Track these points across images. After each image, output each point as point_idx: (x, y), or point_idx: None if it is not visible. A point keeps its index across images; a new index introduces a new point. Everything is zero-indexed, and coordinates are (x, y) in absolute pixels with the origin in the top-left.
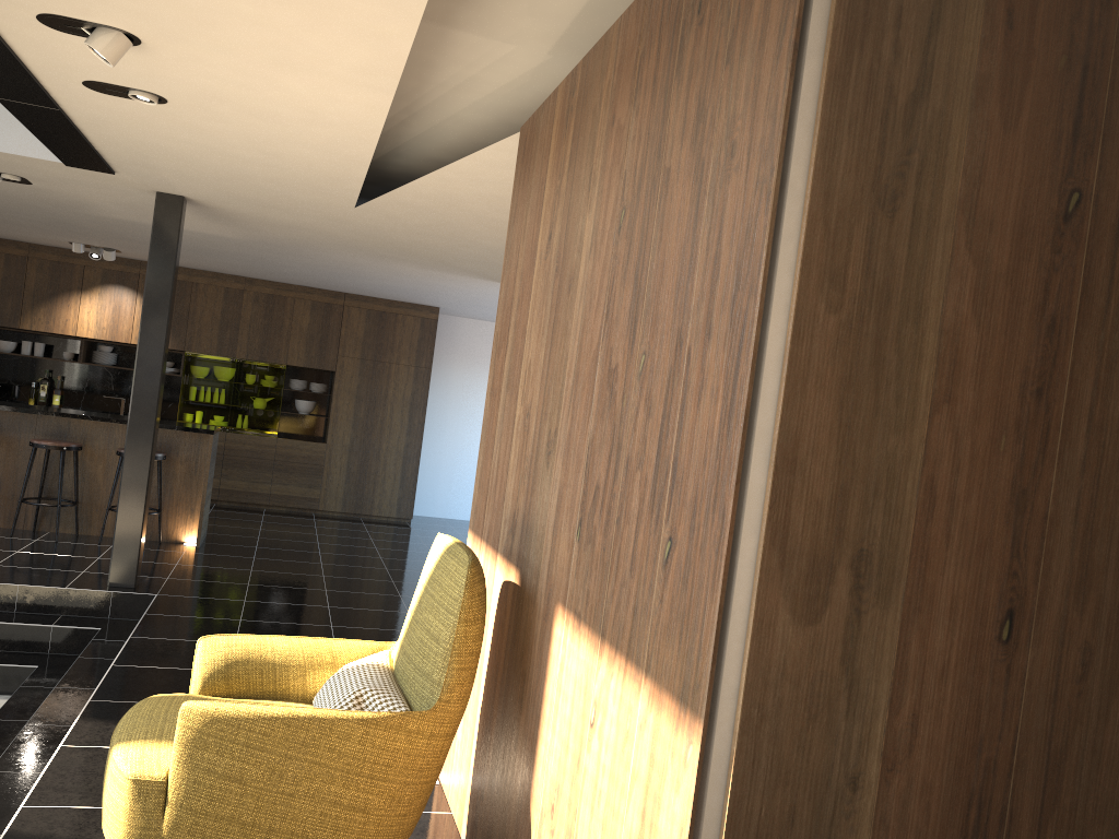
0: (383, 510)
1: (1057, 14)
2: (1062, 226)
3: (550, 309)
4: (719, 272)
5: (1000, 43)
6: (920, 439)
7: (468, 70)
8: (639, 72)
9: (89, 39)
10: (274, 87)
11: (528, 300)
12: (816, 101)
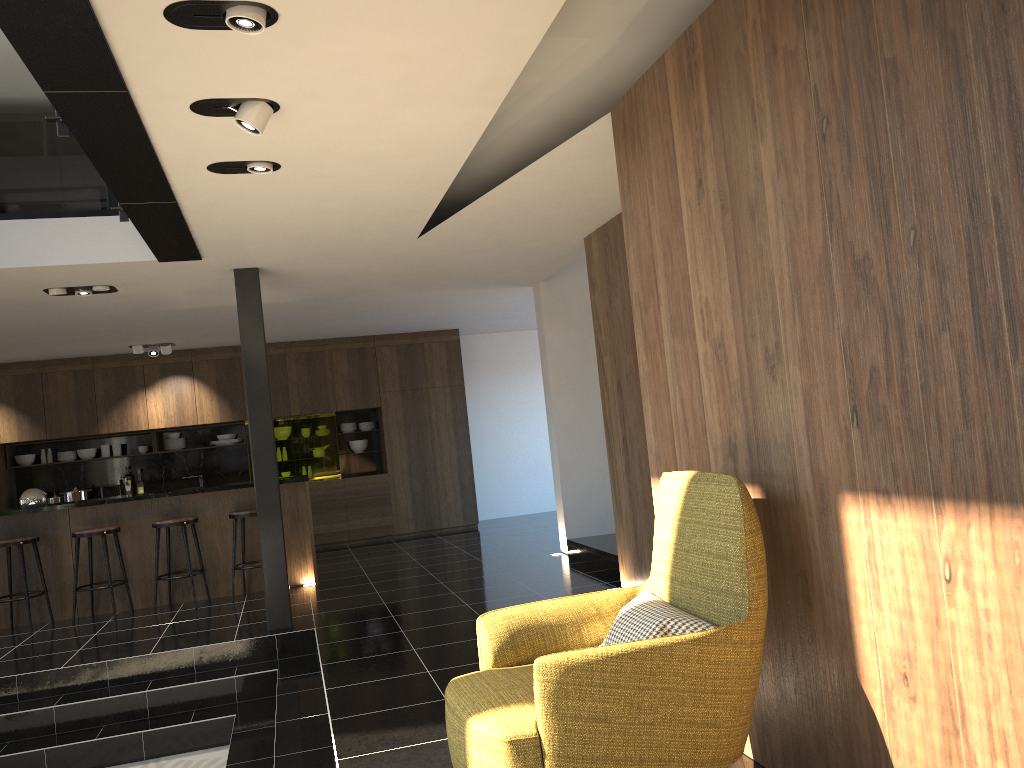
0: (451, 522)
1: None
2: None
3: (724, 244)
4: (1022, 116)
5: None
6: None
7: (537, 76)
8: None
9: (238, 115)
10: (388, 125)
11: (681, 249)
12: None
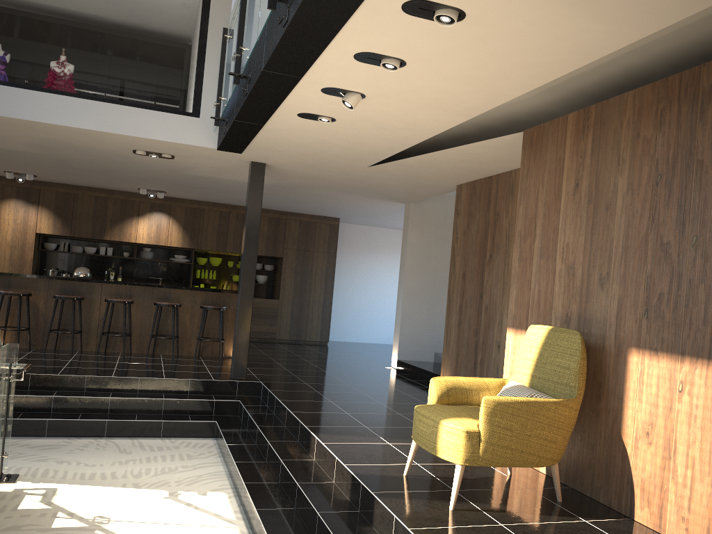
0: (312, 337)
1: None
2: None
3: (586, 218)
4: None
5: None
6: None
7: None
8: (661, 117)
9: (345, 98)
10: (408, 115)
11: (557, 214)
12: None
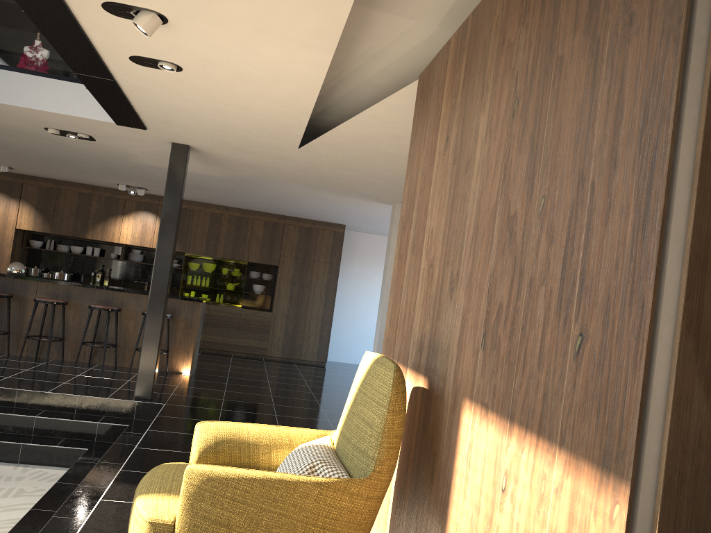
0: (307, 356)
1: None
2: None
3: (449, 188)
4: (623, 115)
5: None
6: None
7: (380, 43)
8: None
9: (134, 19)
10: (253, 53)
11: (429, 187)
12: None
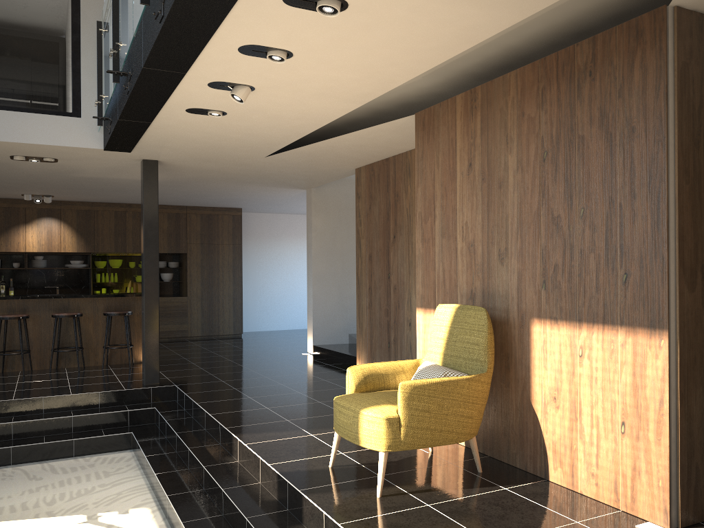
0: (225, 331)
1: None
2: None
3: (481, 197)
4: (635, 174)
5: None
6: None
7: None
8: (543, 95)
9: (234, 92)
10: (300, 105)
11: (454, 194)
12: (673, 112)
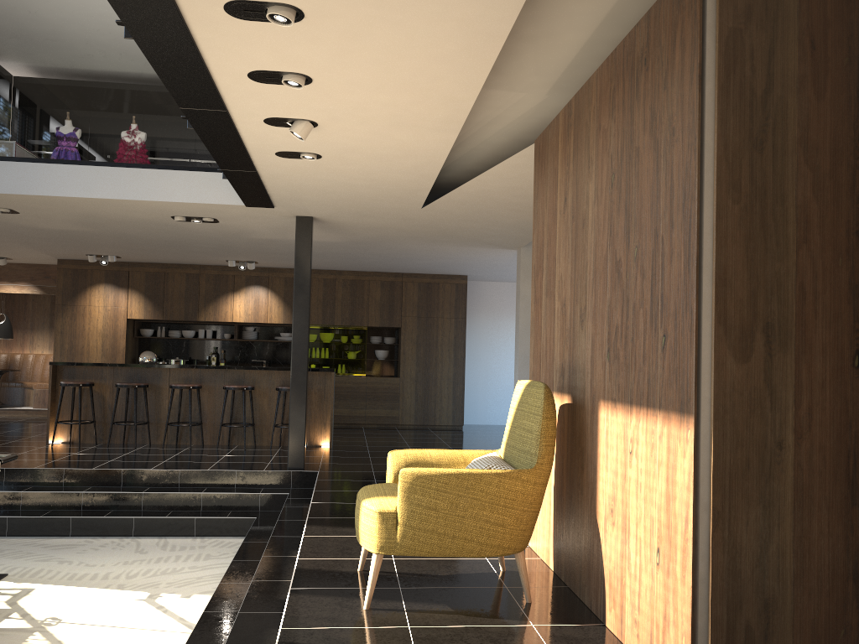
0: (442, 421)
1: (839, 38)
2: (858, 145)
3: (571, 241)
4: (674, 194)
5: (809, 57)
6: (792, 263)
7: (496, 112)
8: (613, 99)
9: (291, 128)
10: (388, 139)
11: (554, 240)
12: (714, 101)
